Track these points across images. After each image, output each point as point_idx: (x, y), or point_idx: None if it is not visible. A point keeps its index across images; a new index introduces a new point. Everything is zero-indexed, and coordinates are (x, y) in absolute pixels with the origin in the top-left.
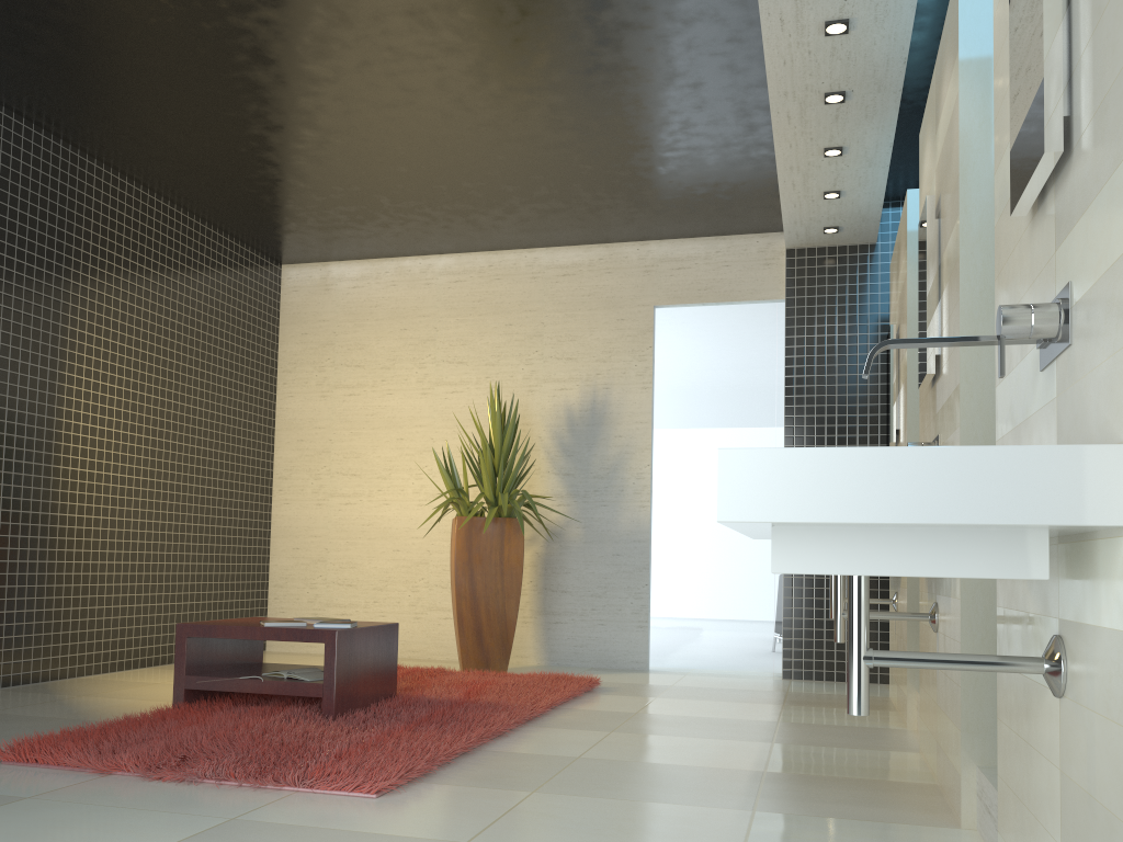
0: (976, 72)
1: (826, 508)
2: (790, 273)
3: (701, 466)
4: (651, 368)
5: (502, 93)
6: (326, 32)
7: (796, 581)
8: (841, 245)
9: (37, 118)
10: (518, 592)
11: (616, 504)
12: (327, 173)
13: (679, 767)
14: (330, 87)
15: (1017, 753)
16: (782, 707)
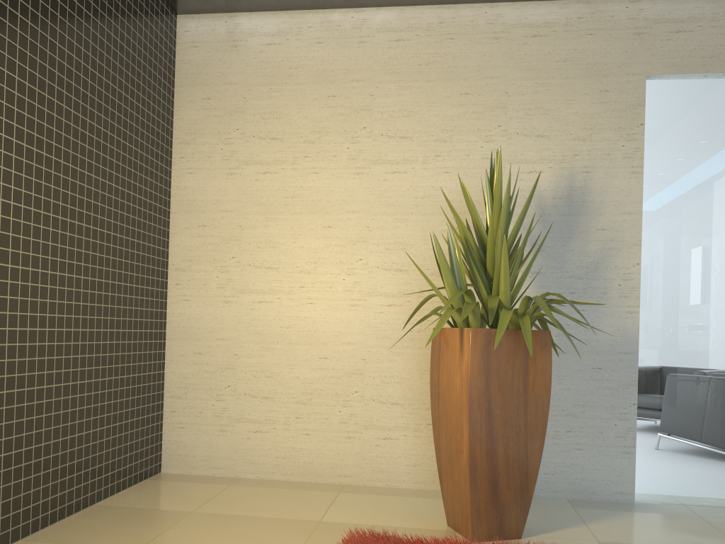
0: None
1: None
2: None
3: (700, 267)
4: (643, 150)
5: None
6: None
7: None
8: None
9: None
10: (543, 429)
11: (598, 309)
12: None
13: None
14: None
15: None
16: None
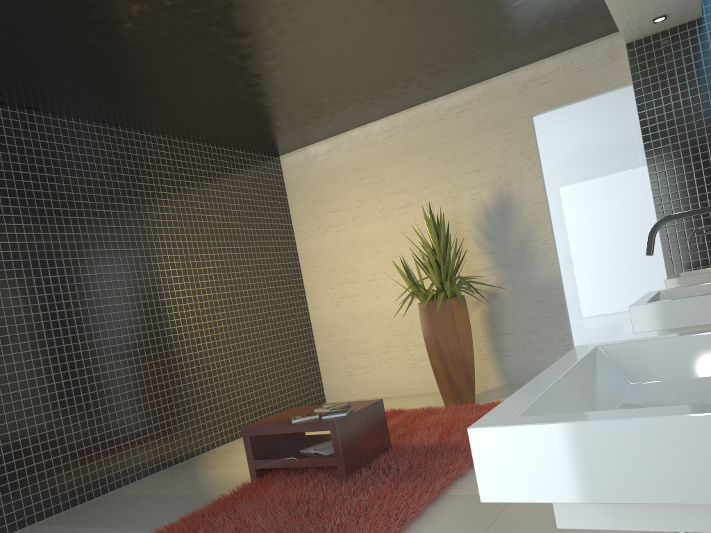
0: None
1: (591, 487)
2: (632, 62)
3: (590, 225)
4: (538, 162)
5: (372, 6)
6: (237, 9)
7: None
8: (672, 27)
9: (100, 119)
10: (471, 346)
11: (532, 266)
12: (280, 95)
13: None
14: (257, 42)
15: None
16: None
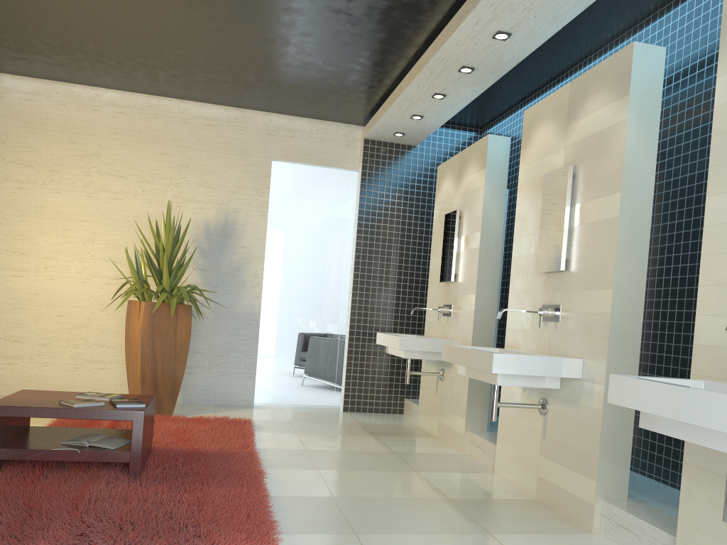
0: (636, 111)
1: None
2: (365, 155)
3: (297, 273)
4: (268, 203)
5: (247, 2)
6: None
7: (355, 351)
8: (397, 142)
9: None
10: (185, 357)
11: (238, 294)
12: (54, 14)
13: (401, 500)
14: None
15: (721, 518)
16: (378, 438)
